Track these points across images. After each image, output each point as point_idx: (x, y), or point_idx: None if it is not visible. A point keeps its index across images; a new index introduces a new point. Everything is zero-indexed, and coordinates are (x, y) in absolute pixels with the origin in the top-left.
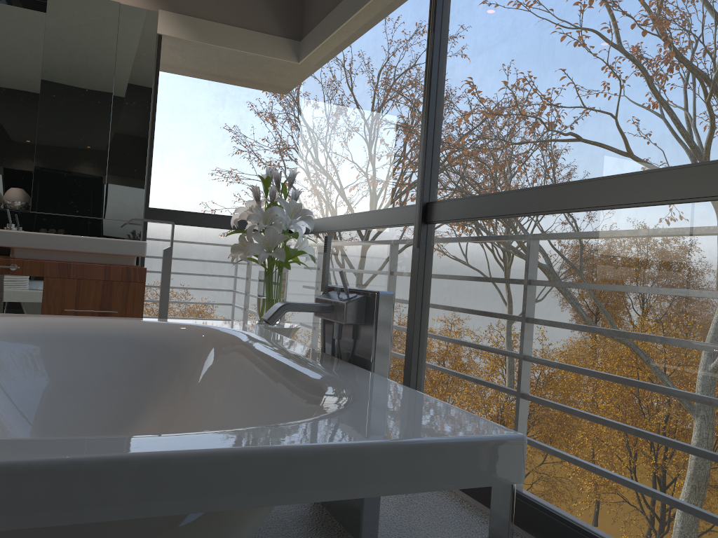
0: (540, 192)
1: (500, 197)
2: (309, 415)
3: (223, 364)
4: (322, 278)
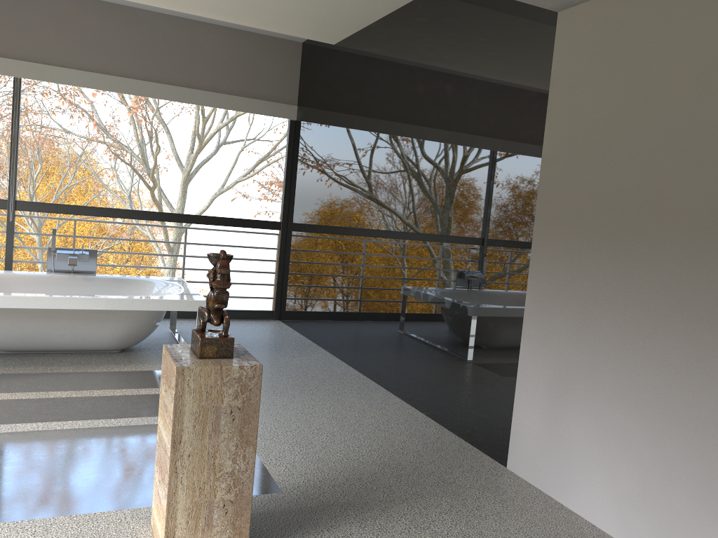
0: (100, 209)
1: (76, 207)
2: (123, 287)
3: (2, 287)
4: (53, 245)
